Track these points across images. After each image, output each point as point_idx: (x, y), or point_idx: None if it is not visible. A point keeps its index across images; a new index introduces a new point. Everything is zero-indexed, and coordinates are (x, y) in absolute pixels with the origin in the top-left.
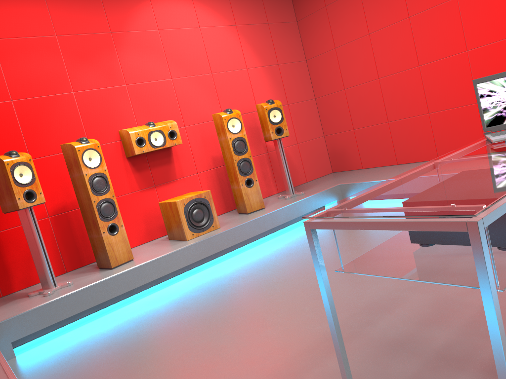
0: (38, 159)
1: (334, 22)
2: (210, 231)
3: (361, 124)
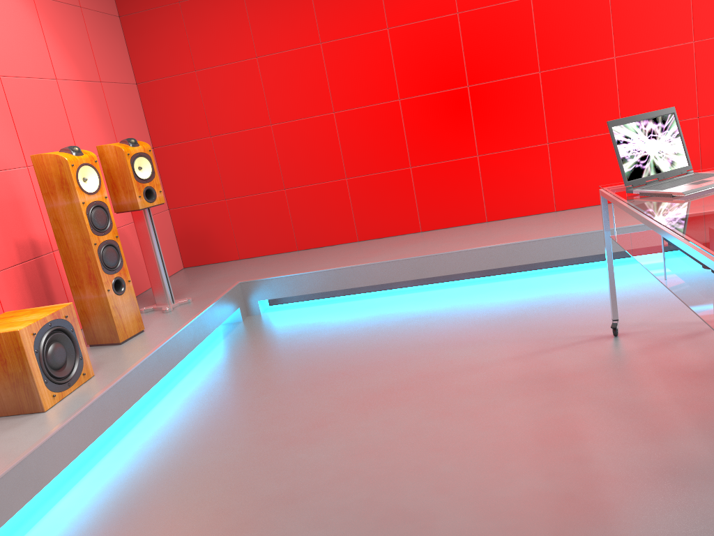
0: None
1: (194, 30)
2: (80, 384)
3: (239, 192)
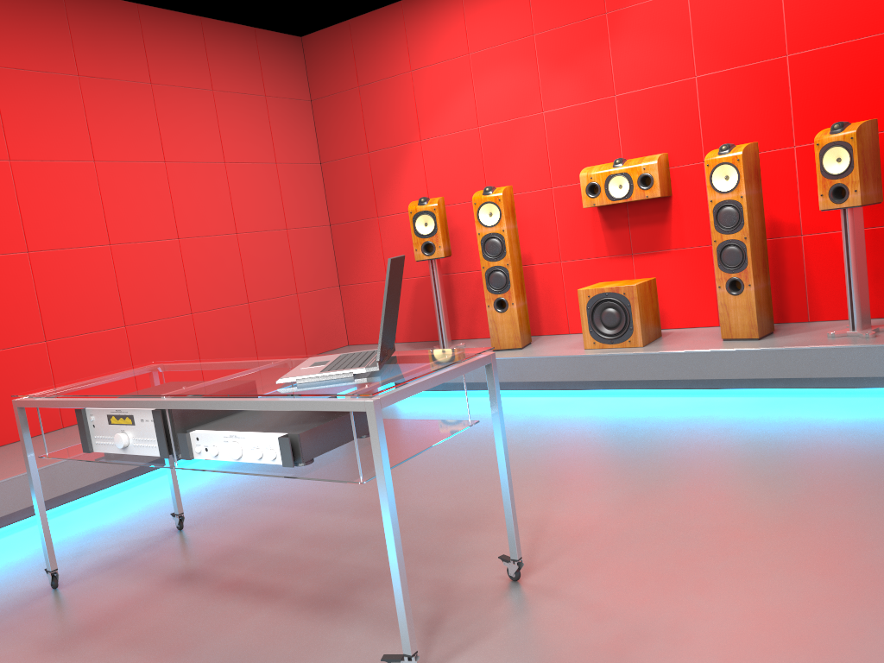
0: None
1: None
2: (623, 346)
3: None
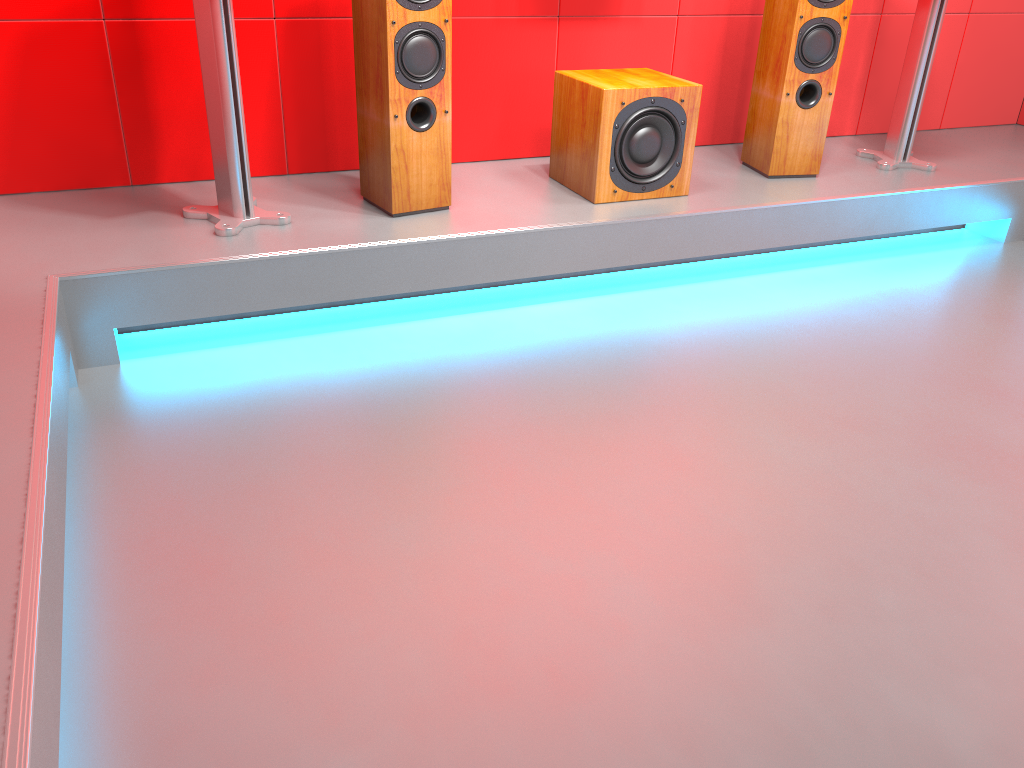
0: None
1: None
2: (659, 196)
3: None
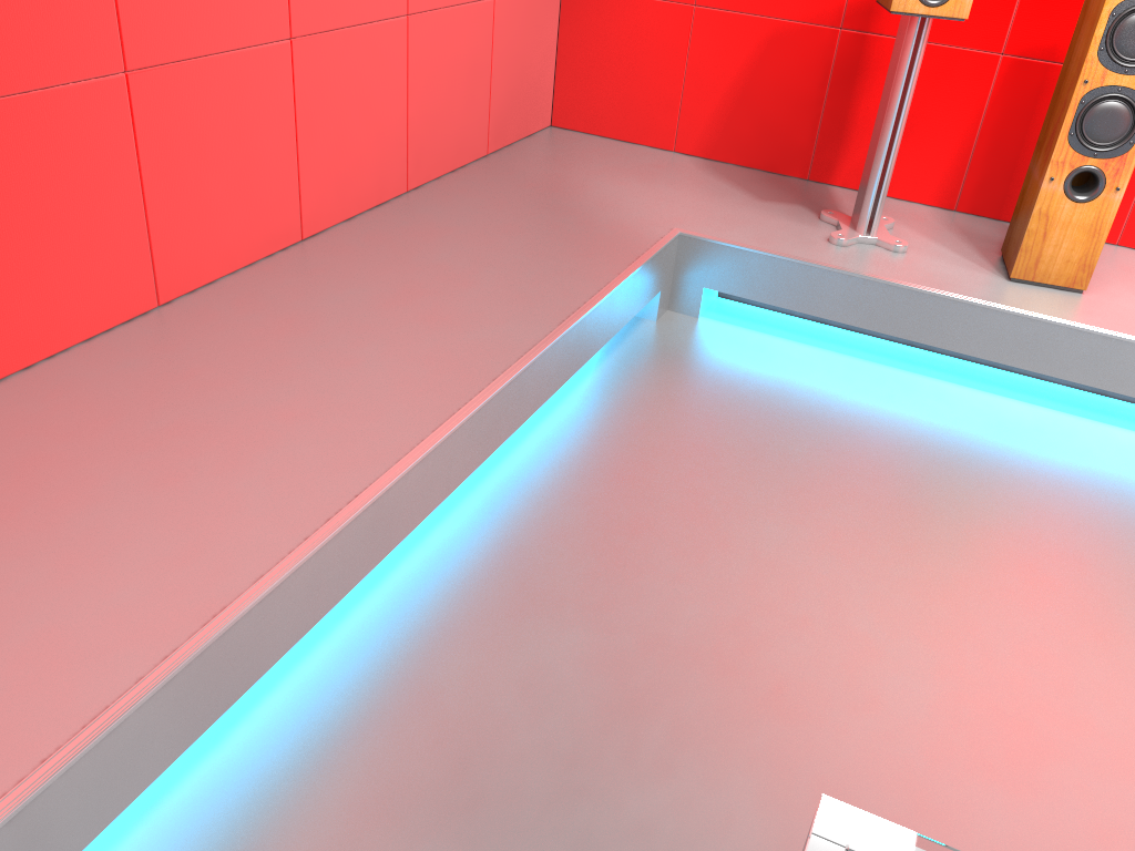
0: None
1: None
2: None
3: None
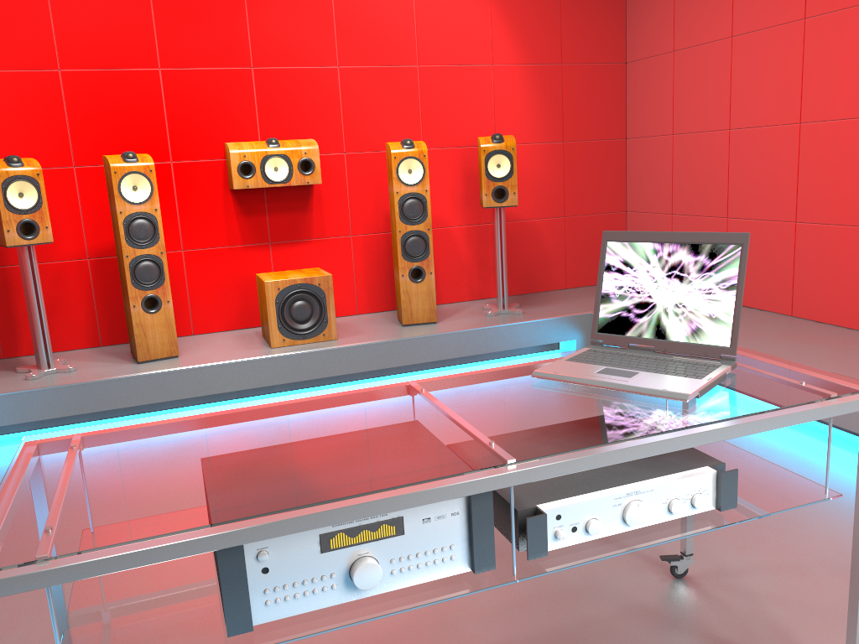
0: (85, 167)
1: None
2: (317, 341)
3: (685, 208)
